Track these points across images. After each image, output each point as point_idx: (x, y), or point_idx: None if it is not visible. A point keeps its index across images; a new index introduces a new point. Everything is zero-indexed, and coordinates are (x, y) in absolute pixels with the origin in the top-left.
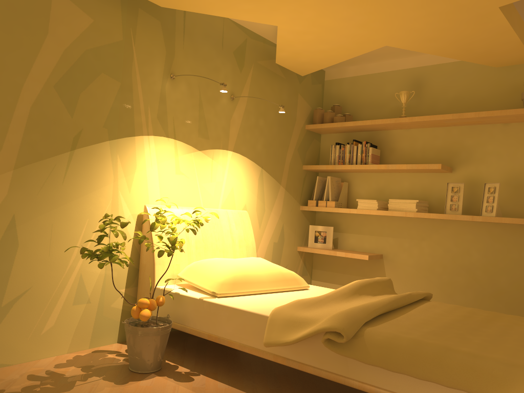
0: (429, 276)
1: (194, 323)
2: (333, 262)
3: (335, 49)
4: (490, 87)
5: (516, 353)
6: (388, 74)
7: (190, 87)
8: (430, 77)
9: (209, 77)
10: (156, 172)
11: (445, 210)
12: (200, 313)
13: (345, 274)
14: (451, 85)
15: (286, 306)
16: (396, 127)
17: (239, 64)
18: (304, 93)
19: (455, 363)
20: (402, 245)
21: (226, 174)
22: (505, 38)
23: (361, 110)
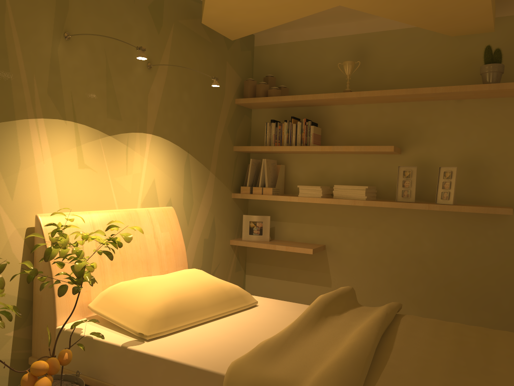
0: (377, 268)
1: (115, 379)
2: (270, 254)
3: (278, 8)
4: (443, 59)
5: None
6: (327, 41)
7: (92, 51)
8: (376, 45)
9: (118, 38)
10: (50, 168)
11: (396, 197)
12: (124, 366)
13: (284, 267)
14: (399, 55)
15: (248, 360)
16: (339, 103)
17: (156, 23)
18: (233, 61)
19: None
20: (347, 235)
21: (146, 163)
22: (477, 2)
23: (298, 82)
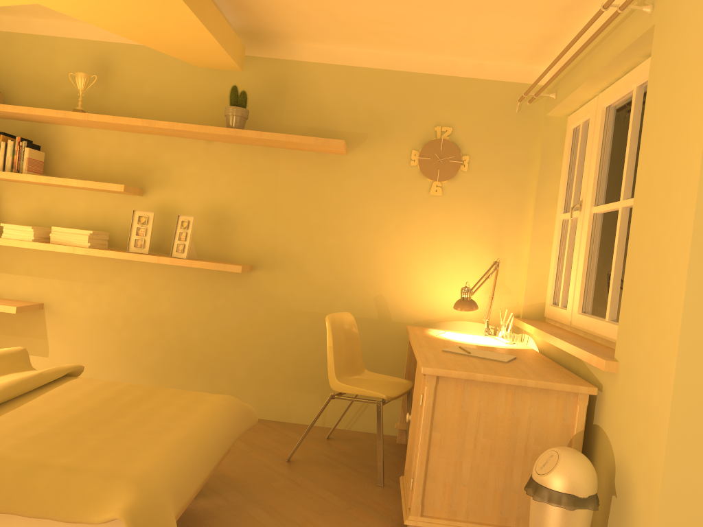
0: (106, 332)
1: None
2: None
3: None
4: (196, 91)
5: (132, 454)
6: (63, 41)
7: None
8: (122, 59)
9: None
10: None
11: (129, 246)
12: None
13: None
14: (149, 77)
15: None
16: (69, 123)
17: None
18: None
19: (42, 484)
20: (72, 291)
21: None
22: (201, 36)
23: (19, 88)
